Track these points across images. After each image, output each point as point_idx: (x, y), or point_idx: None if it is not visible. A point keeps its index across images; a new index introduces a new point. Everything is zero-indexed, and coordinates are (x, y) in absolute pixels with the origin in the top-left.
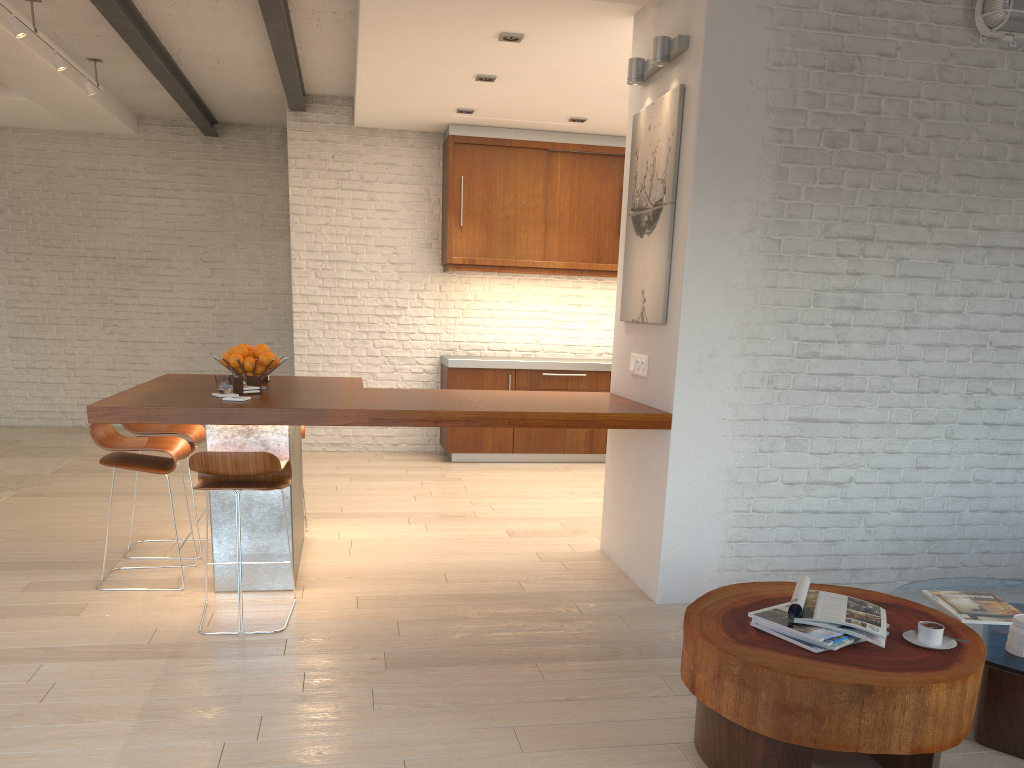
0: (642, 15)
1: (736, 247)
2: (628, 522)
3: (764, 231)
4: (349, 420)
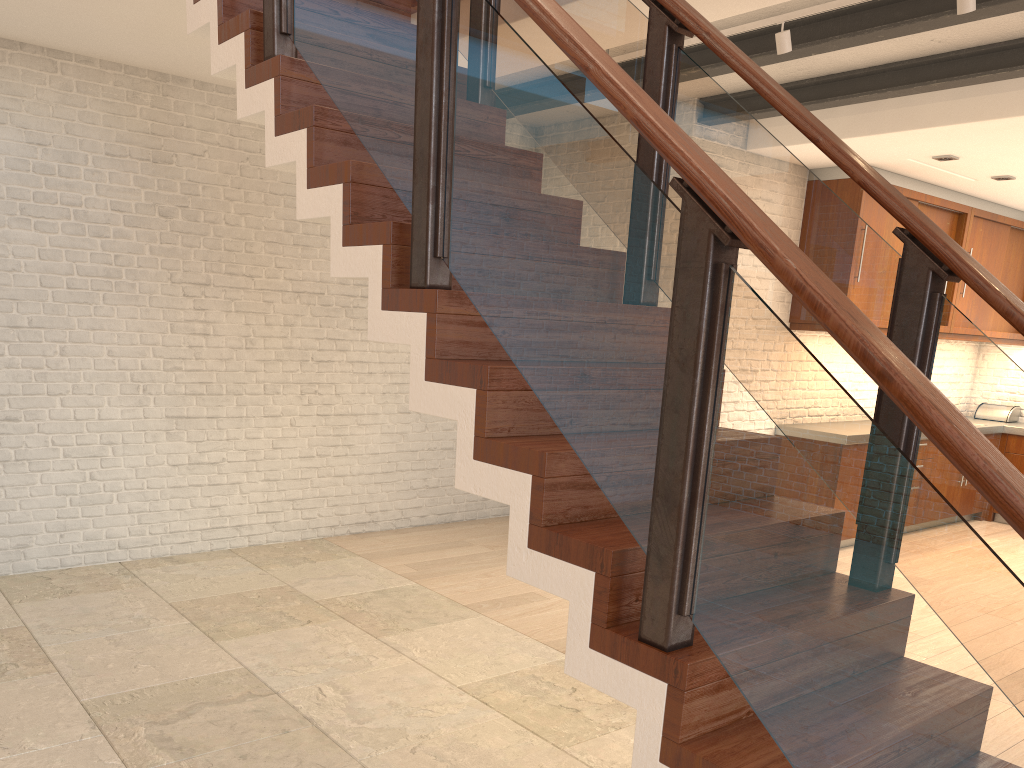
0: None
1: None
2: None
3: None
4: None
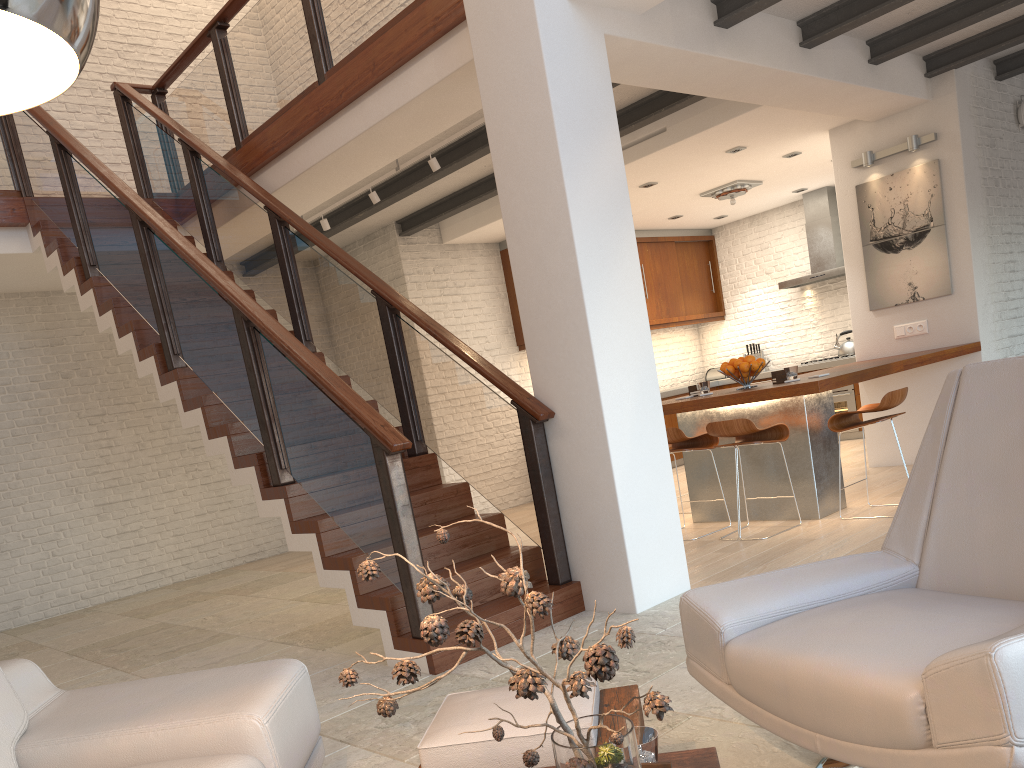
0: (845, 128)
1: (982, 243)
2: (921, 430)
3: (987, 233)
4: (897, 368)
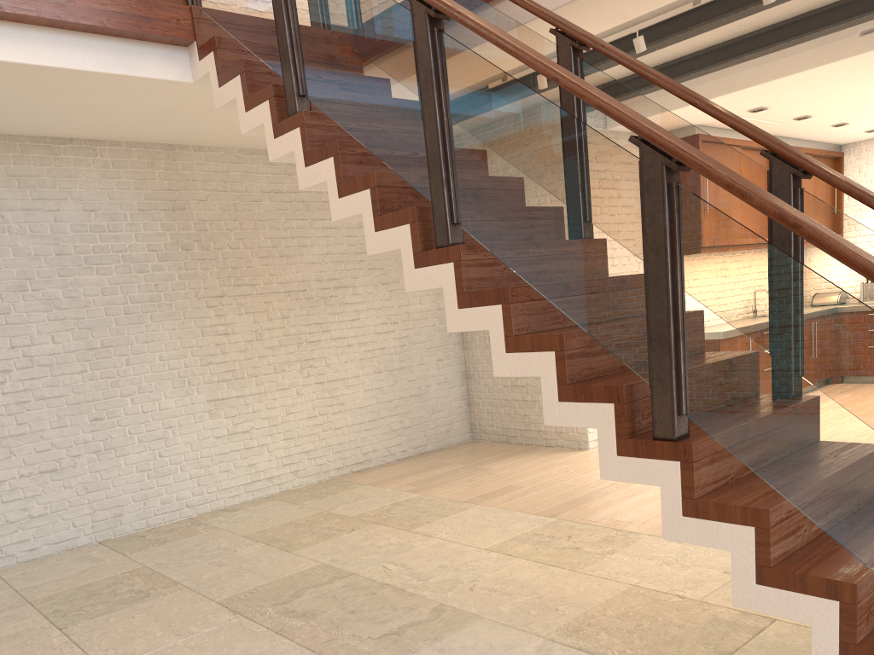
0: None
1: None
2: None
3: None
4: None
